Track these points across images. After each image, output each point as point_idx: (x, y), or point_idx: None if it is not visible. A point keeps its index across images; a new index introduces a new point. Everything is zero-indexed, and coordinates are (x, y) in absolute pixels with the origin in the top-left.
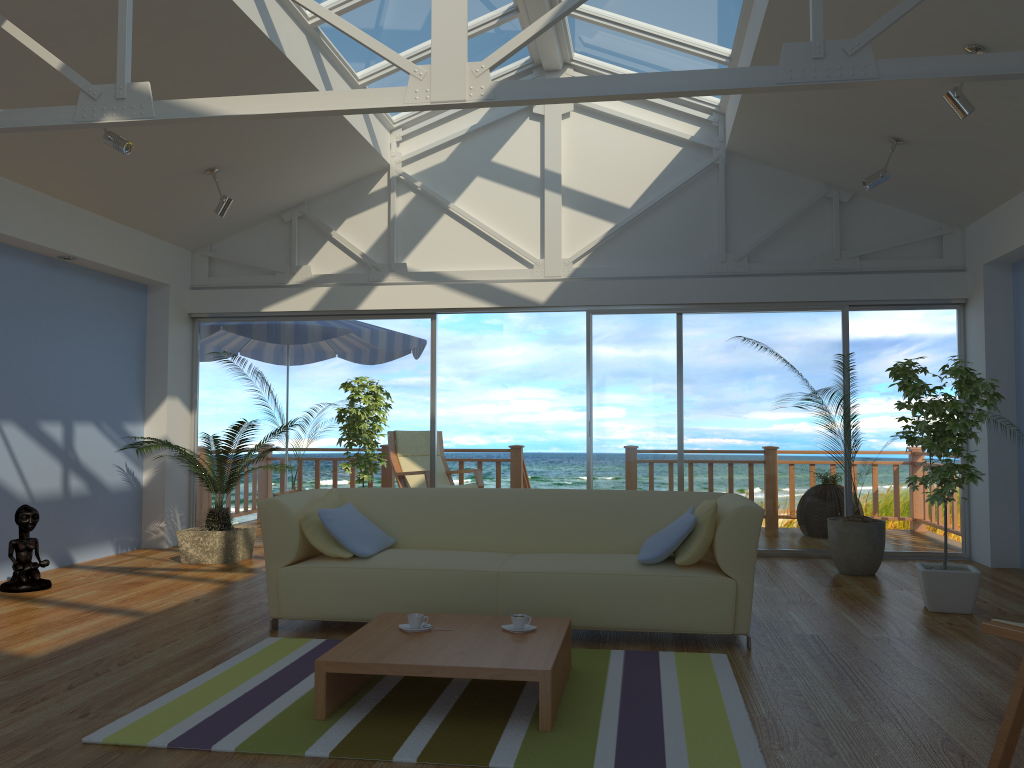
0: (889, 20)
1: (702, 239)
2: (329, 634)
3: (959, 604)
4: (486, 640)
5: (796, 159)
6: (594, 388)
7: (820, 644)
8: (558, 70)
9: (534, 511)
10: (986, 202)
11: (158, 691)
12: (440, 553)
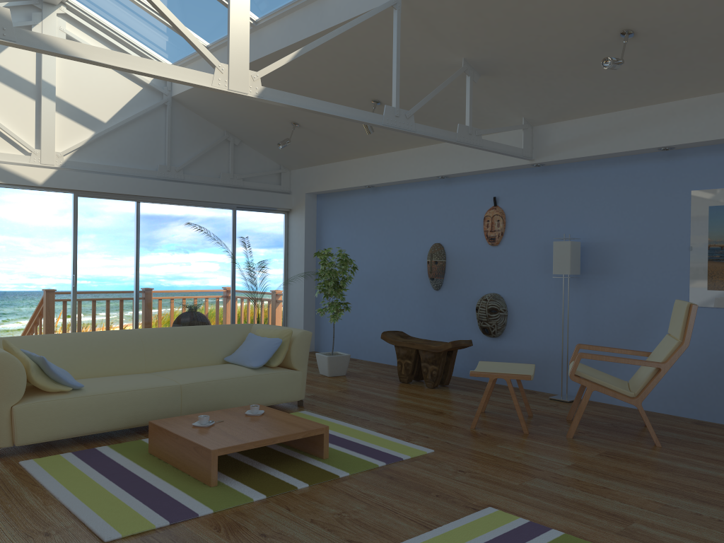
0: (420, 106)
1: (154, 153)
2: (56, 450)
3: (341, 371)
4: (258, 421)
5: (220, 115)
6: (78, 251)
7: (325, 399)
8: (54, 5)
9: (153, 344)
10: (315, 162)
11: (50, 508)
12: (117, 379)
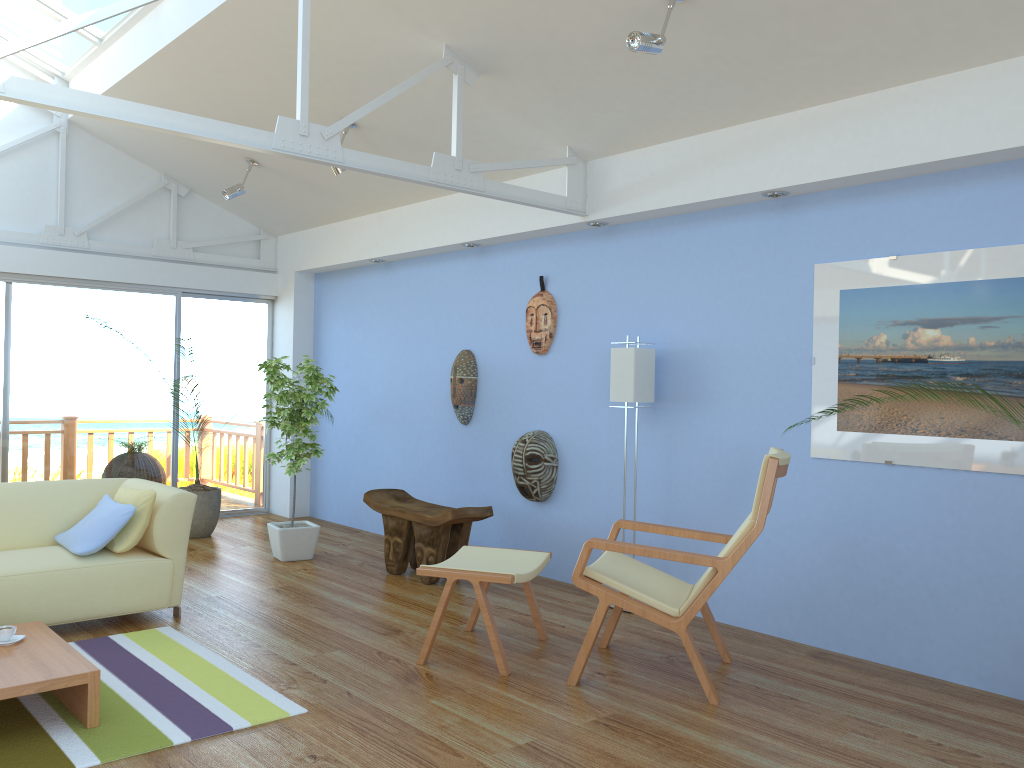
0: (352, 120)
1: (38, 207)
2: None
3: (304, 552)
4: None
5: (146, 148)
6: None
7: (232, 603)
8: None
9: None
10: (305, 223)
11: None
12: None
